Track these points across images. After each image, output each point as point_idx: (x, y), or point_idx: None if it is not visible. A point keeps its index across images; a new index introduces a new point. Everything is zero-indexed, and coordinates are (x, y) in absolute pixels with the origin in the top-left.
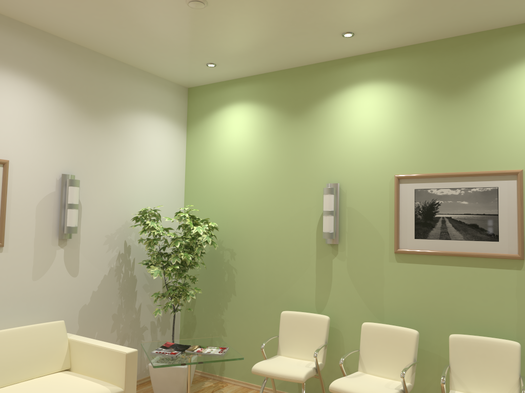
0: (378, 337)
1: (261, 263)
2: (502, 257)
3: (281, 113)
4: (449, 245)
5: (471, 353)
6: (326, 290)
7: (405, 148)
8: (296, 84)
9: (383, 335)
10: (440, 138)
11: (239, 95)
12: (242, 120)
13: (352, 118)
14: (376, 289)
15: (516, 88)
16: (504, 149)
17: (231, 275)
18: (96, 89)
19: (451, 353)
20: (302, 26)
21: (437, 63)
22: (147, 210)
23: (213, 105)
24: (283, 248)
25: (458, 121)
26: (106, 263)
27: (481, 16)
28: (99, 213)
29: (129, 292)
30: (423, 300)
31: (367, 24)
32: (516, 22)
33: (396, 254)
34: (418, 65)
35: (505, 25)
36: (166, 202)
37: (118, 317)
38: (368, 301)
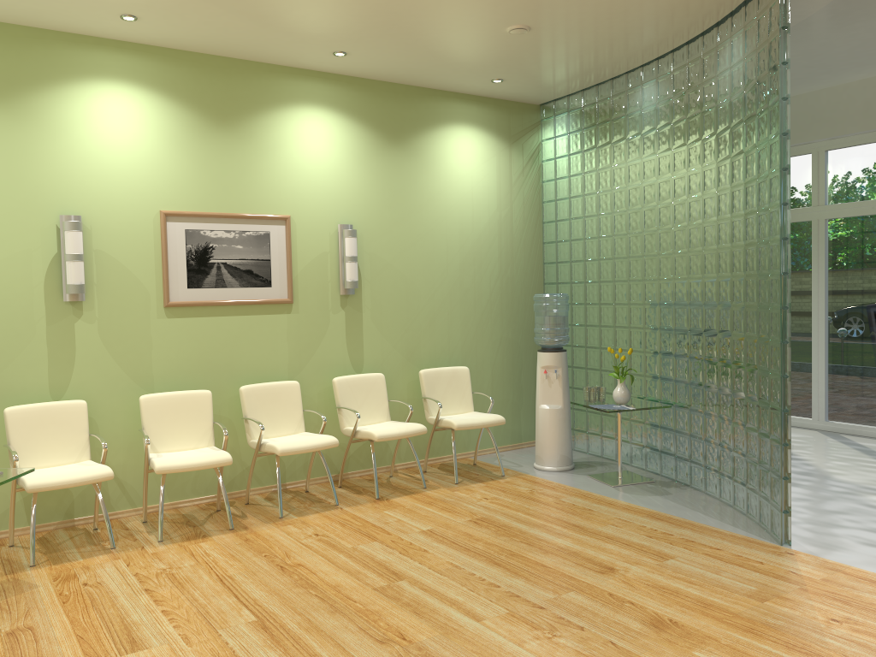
0: (165, 408)
1: None
2: (276, 302)
3: None
4: (225, 294)
5: (262, 400)
6: (68, 368)
7: (171, 178)
8: None
9: (172, 405)
10: (212, 172)
11: None
12: None
13: (95, 126)
14: (142, 355)
15: (282, 132)
16: (274, 193)
17: None
18: None
19: (247, 404)
20: None
21: (206, 82)
22: None
23: None
24: None
25: (230, 156)
26: None
27: (268, 51)
28: None
29: None
30: (200, 358)
31: (166, 18)
32: (284, 63)
33: (165, 308)
34: (183, 77)
35: (273, 63)
36: None
37: None
38: (133, 371)
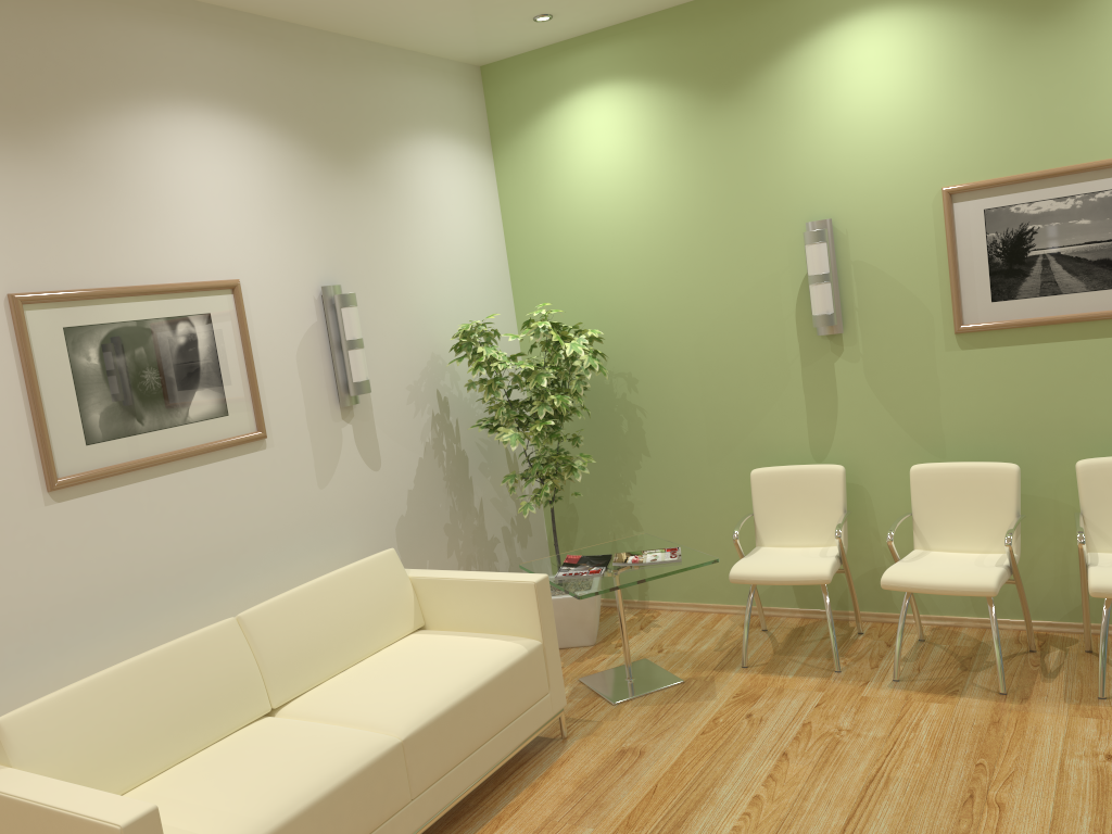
0: (945, 487)
1: (692, 390)
2: None
3: (691, 95)
4: (1059, 305)
5: None
6: (829, 421)
7: (957, 132)
8: (716, 31)
9: (954, 482)
10: (1026, 104)
11: (595, 68)
12: (611, 119)
13: (843, 87)
14: (925, 405)
15: None
16: None
17: (634, 420)
18: (338, 108)
19: (1084, 492)
20: None
21: None
22: (472, 327)
23: (541, 96)
24: (732, 357)
25: (1060, 67)
26: (418, 437)
27: None
28: (389, 347)
29: (461, 482)
30: (1018, 410)
31: None
32: None
33: (957, 336)
34: None
35: None
36: (486, 305)
37: (453, 528)
38: (913, 427)
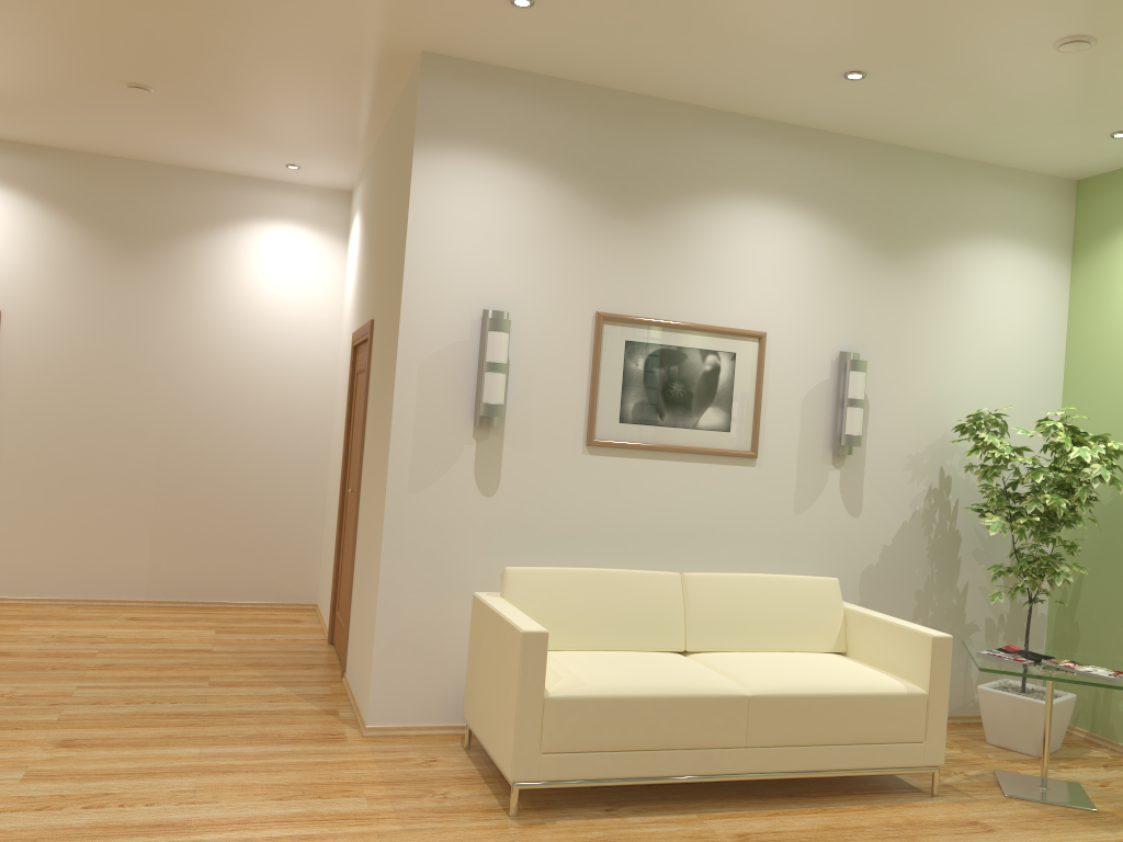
0: None
1: None
2: None
3: None
4: None
5: None
6: None
7: None
8: None
9: None
10: None
11: None
12: None
13: None
14: None
15: None
16: None
17: None
18: (897, 209)
19: None
20: None
21: None
22: (982, 414)
23: None
24: None
25: None
26: (907, 502)
27: None
28: (896, 416)
29: (946, 558)
30: None
31: None
32: None
33: None
34: None
35: None
36: (1023, 403)
37: (925, 596)
38: None
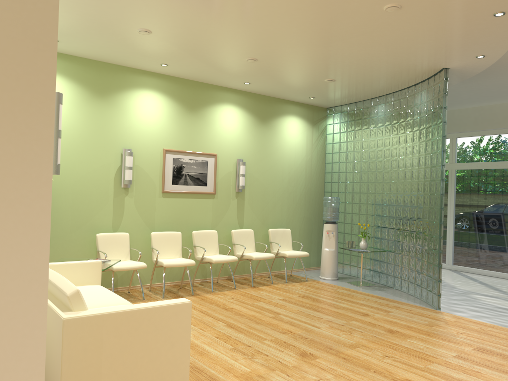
0: (162, 239)
1: (68, 202)
2: (208, 193)
3: (87, 91)
4: (187, 188)
5: (201, 238)
6: (120, 217)
7: (169, 134)
8: (100, 74)
9: (164, 237)
10: (185, 132)
11: None
12: None
13: (140, 109)
14: (151, 214)
15: (216, 115)
16: (211, 143)
17: None
18: None
19: (195, 239)
20: (157, 55)
21: (186, 92)
22: None
23: None
24: (87, 191)
25: (193, 125)
26: None
27: (216, 80)
28: None
29: None
30: (175, 217)
31: (180, 66)
32: (219, 85)
33: (162, 193)
34: (177, 89)
35: (214, 84)
36: None
37: None
38: (146, 221)
